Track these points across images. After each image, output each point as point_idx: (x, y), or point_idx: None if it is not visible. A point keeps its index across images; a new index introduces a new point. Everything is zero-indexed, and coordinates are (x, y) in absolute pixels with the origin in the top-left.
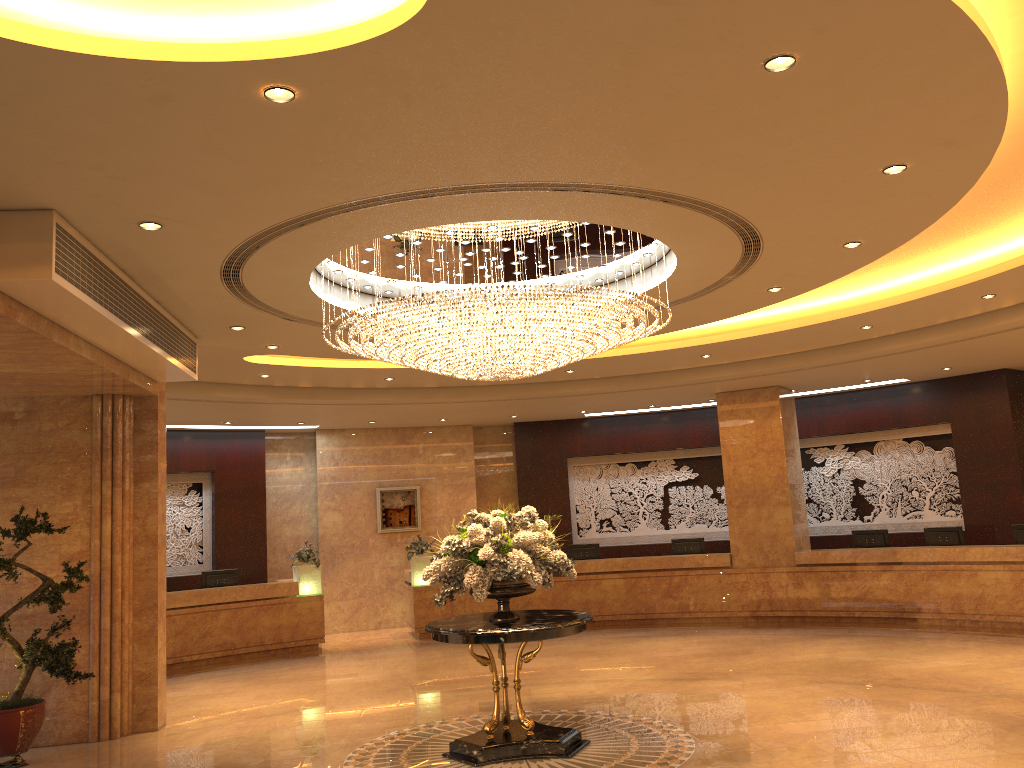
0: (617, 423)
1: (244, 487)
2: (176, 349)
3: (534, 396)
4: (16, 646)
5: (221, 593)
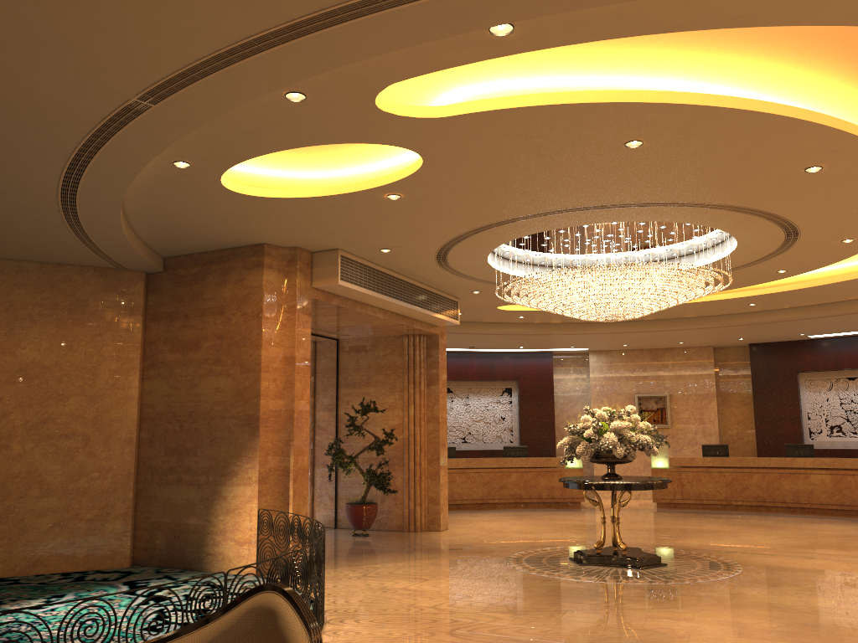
0: (843, 343)
1: (538, 391)
2: (438, 307)
3: (735, 324)
4: (361, 472)
5: (512, 461)
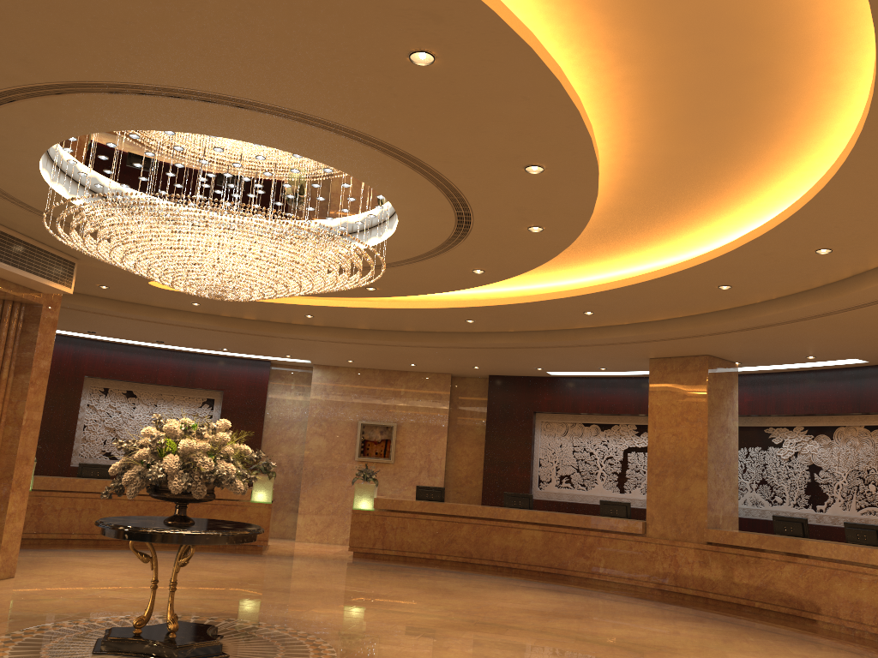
0: (583, 384)
1: (247, 406)
2: (26, 262)
3: (458, 345)
4: None
5: None
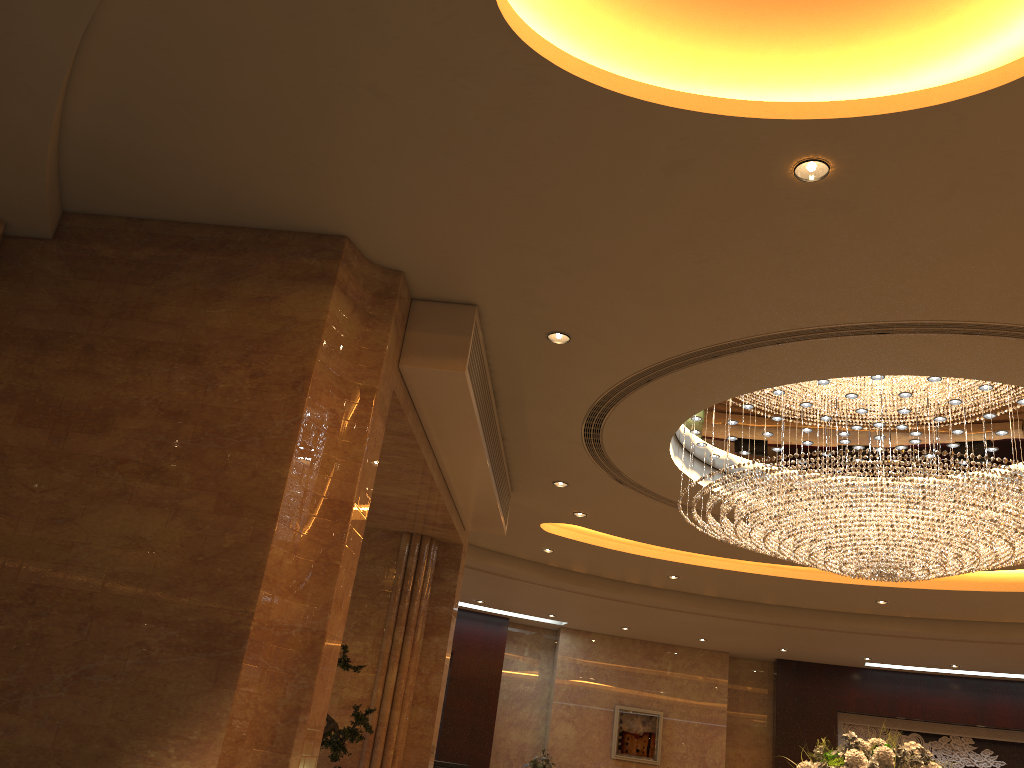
0: (902, 680)
1: (479, 676)
2: (501, 494)
3: (826, 626)
4: None
5: None
